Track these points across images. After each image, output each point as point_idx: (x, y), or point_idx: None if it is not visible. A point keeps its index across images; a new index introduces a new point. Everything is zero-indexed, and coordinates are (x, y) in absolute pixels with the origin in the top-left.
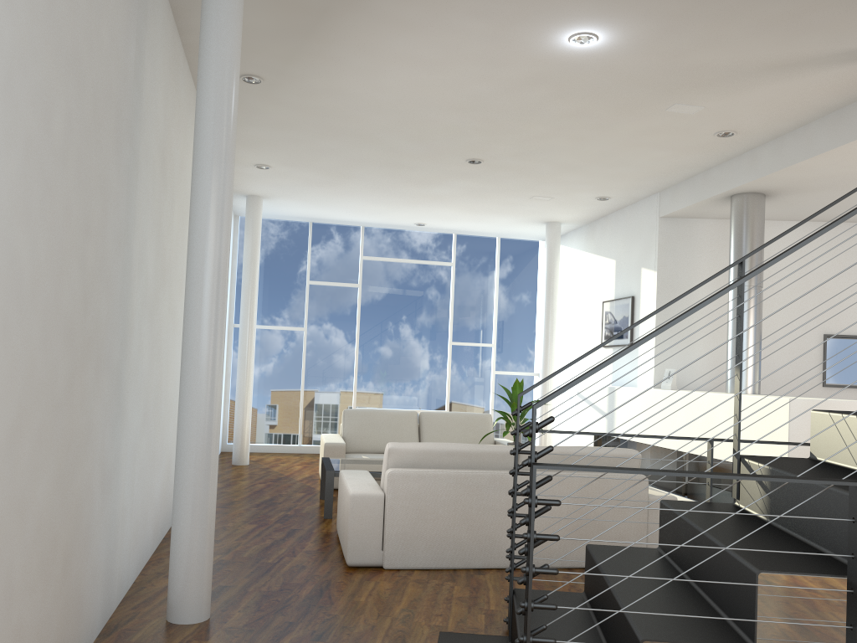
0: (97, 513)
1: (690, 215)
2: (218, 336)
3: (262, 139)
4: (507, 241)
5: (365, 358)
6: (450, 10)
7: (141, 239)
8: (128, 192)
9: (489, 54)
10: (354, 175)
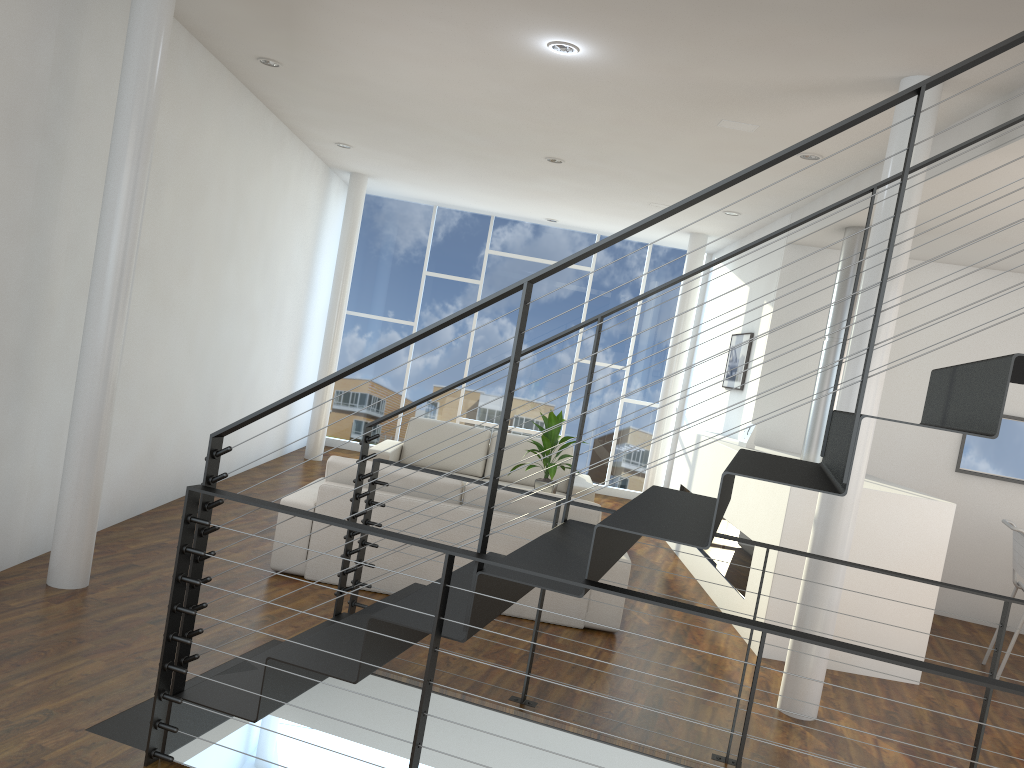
0: None
1: (820, 245)
2: (112, 329)
3: (323, 119)
4: (661, 249)
5: (477, 364)
6: (407, 12)
7: (73, 229)
8: (39, 186)
9: (479, 55)
10: (441, 162)
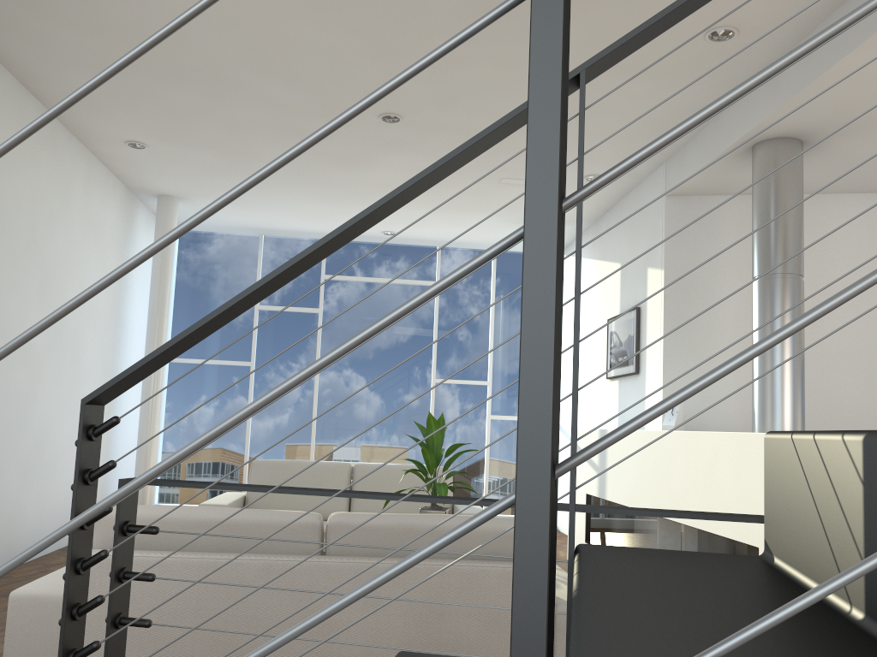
0: None
1: (706, 190)
2: None
3: (97, 94)
4: (506, 255)
5: (326, 399)
6: None
7: None
8: None
9: None
10: (256, 153)
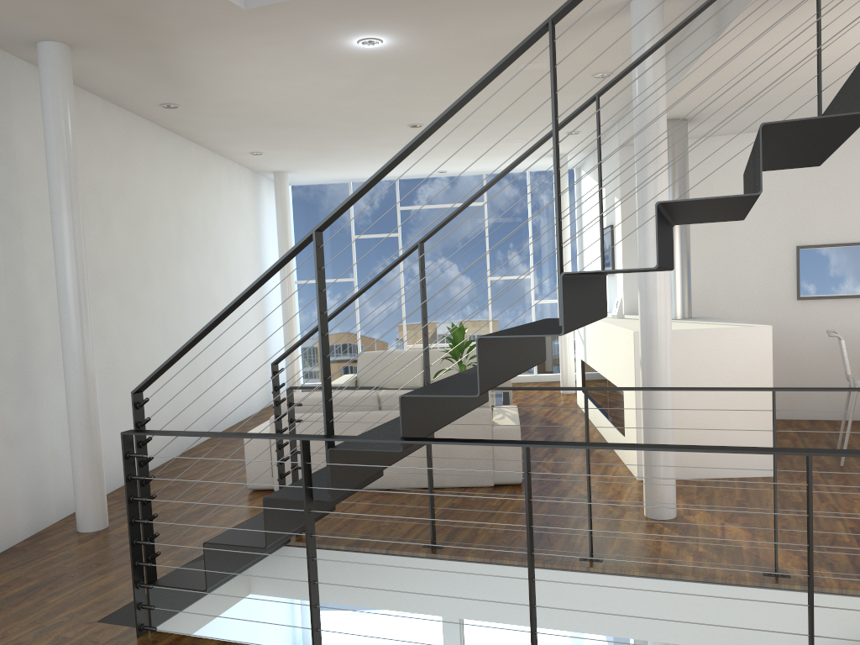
0: (2, 462)
1: None
2: (81, 334)
3: (230, 137)
4: (537, 174)
5: (411, 300)
6: (245, 45)
7: (41, 266)
8: (5, 241)
9: (314, 62)
10: (334, 148)
